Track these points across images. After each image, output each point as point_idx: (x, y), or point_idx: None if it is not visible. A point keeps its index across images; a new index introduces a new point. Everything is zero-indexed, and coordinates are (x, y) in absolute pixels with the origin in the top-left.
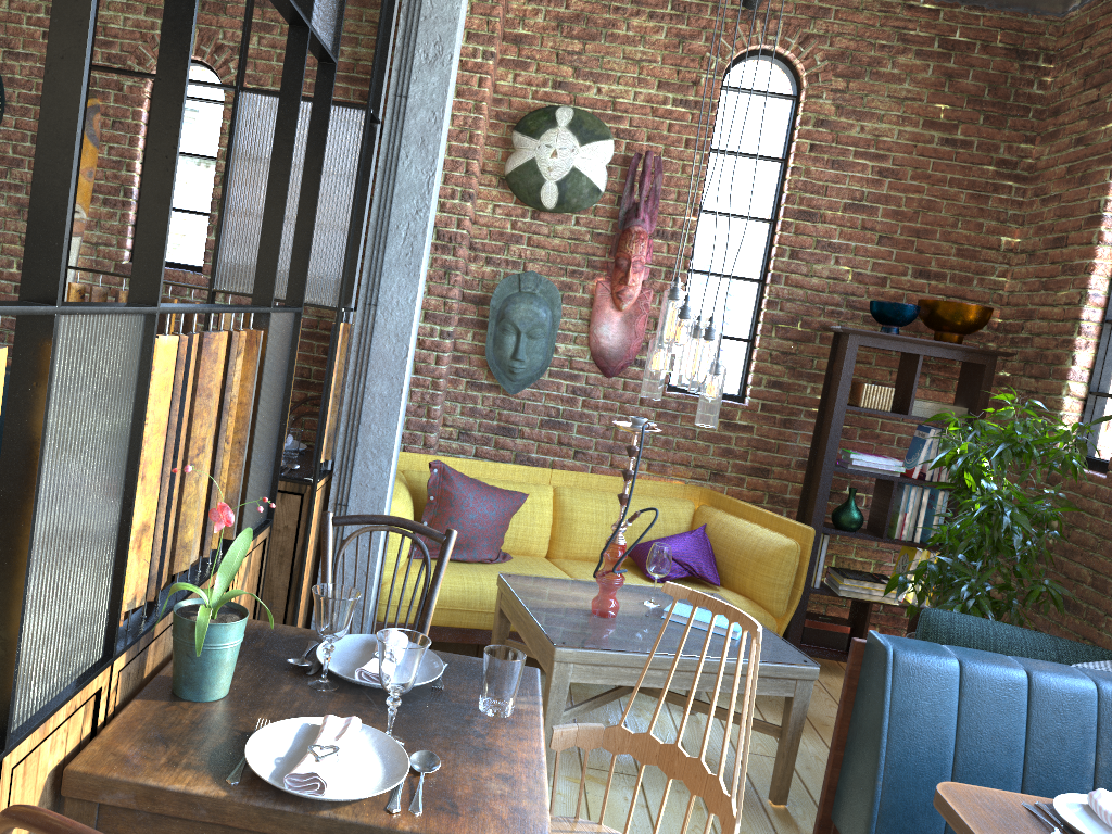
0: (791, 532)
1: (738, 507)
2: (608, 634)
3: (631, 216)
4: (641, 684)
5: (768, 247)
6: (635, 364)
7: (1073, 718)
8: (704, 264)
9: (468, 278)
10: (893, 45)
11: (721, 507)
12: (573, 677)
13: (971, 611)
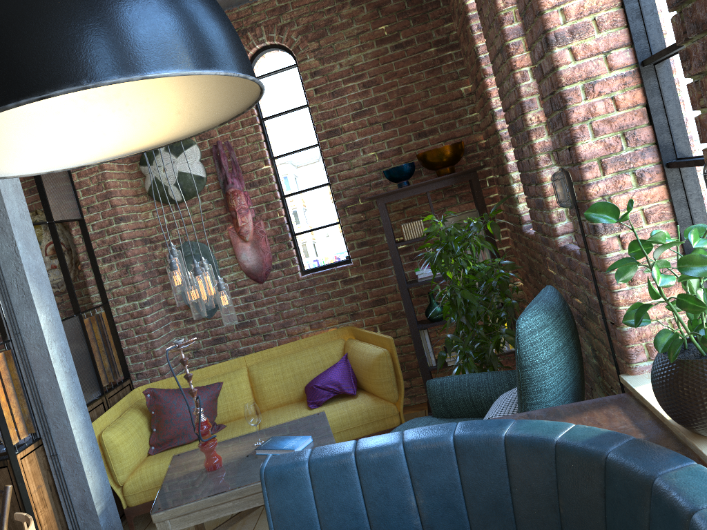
0: (384, 343)
1: (363, 334)
2: (199, 487)
3: (225, 184)
4: (221, 515)
5: (322, 161)
6: (274, 268)
7: (390, 476)
8: (291, 188)
9: (157, 260)
10: (334, 6)
11: (358, 336)
12: (173, 527)
13: (465, 368)
